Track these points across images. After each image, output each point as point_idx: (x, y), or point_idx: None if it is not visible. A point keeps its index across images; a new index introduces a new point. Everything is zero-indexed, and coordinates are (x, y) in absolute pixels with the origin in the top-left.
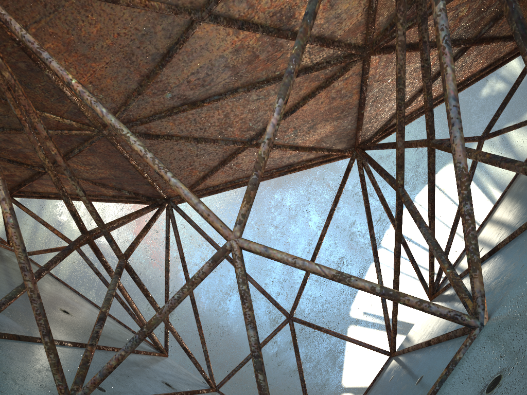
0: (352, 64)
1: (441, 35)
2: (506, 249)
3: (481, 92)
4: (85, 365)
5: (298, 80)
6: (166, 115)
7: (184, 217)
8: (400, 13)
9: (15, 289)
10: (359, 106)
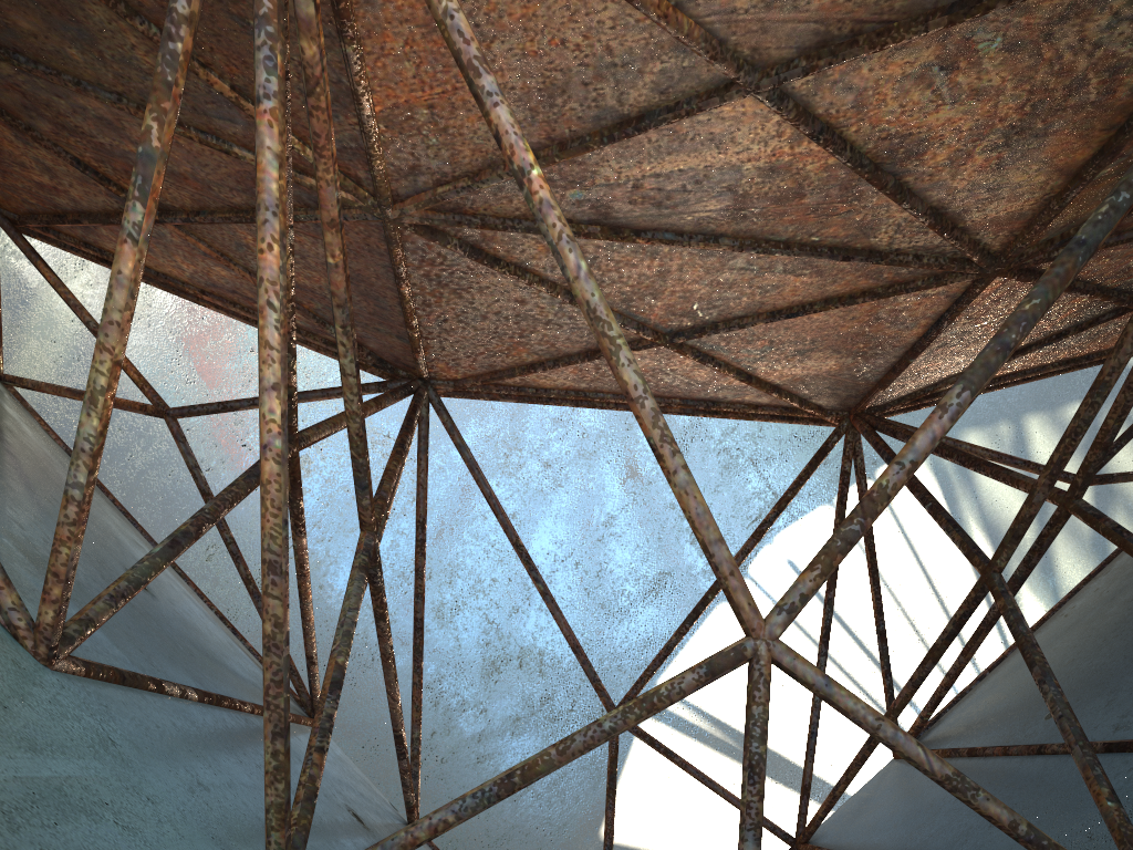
0: (957, 277)
1: None
2: None
3: None
4: (311, 802)
5: (842, 266)
6: None
7: (451, 434)
8: None
9: (147, 561)
10: (913, 350)
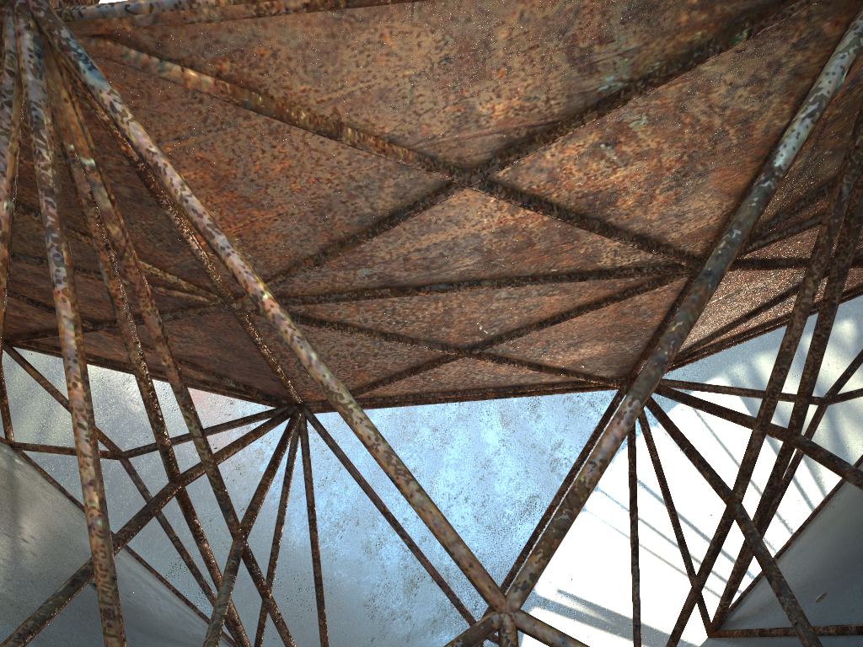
0: (675, 277)
1: None
2: None
3: None
4: None
5: (582, 284)
6: (350, 298)
7: (325, 439)
8: (817, 266)
9: (51, 601)
10: (659, 330)
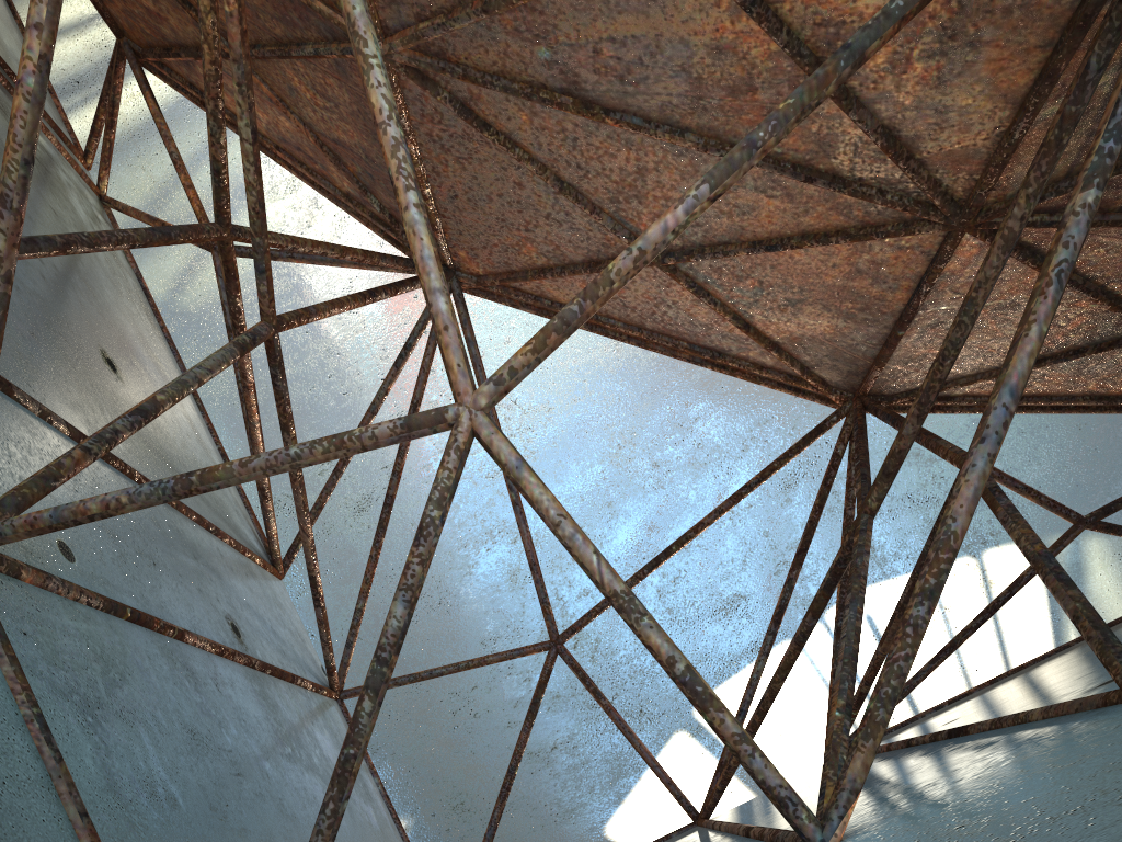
0: (925, 225)
1: (1058, 256)
2: (973, 739)
3: None
4: (46, 482)
5: (810, 191)
6: (521, 92)
7: (463, 327)
8: (1035, 174)
9: None
10: (900, 320)
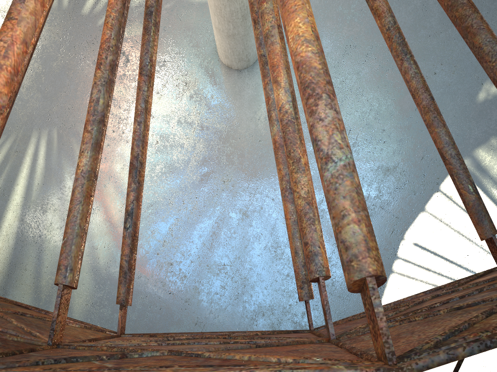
0: None
1: None
2: None
3: (478, 96)
4: None
5: None
6: None
7: None
8: None
9: None
10: None
